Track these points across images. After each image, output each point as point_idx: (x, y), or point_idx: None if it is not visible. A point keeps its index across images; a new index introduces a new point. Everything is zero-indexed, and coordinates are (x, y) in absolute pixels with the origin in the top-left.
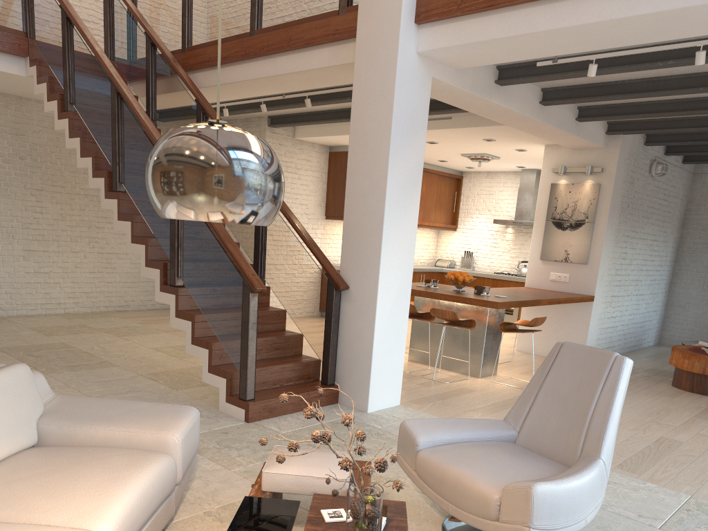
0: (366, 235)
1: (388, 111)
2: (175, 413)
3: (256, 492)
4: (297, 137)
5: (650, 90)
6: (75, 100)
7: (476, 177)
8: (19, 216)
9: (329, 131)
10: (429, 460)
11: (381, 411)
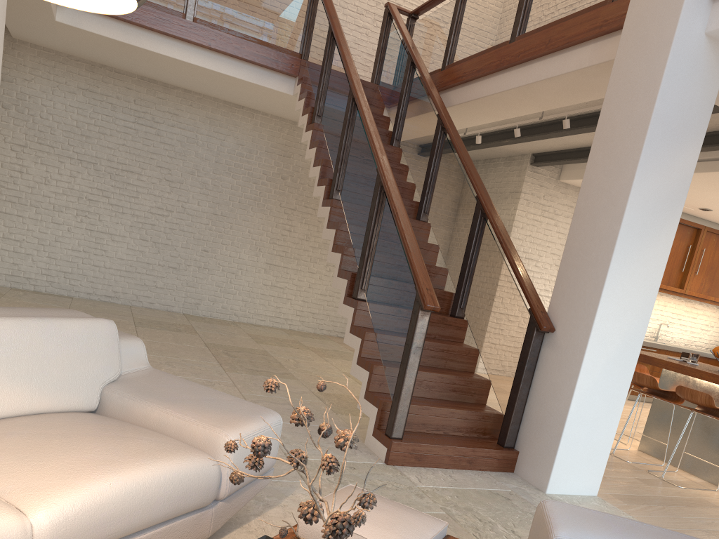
0: (589, 265)
1: (648, 107)
2: (249, 414)
3: (287, 536)
4: (562, 180)
5: None
6: (322, 112)
7: None
8: (269, 231)
9: None
10: None
11: (565, 497)
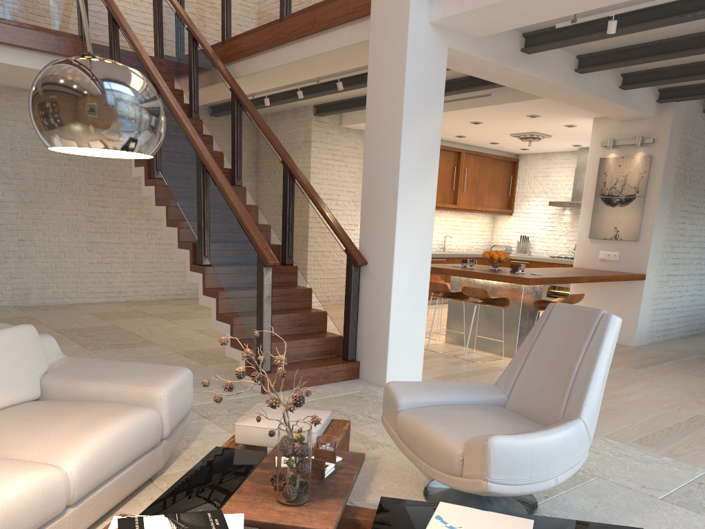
0: (382, 209)
1: (401, 83)
2: (167, 373)
3: (230, 444)
4: (343, 125)
5: (690, 48)
6: None
7: (532, 159)
8: (83, 210)
9: None
10: (407, 419)
11: None
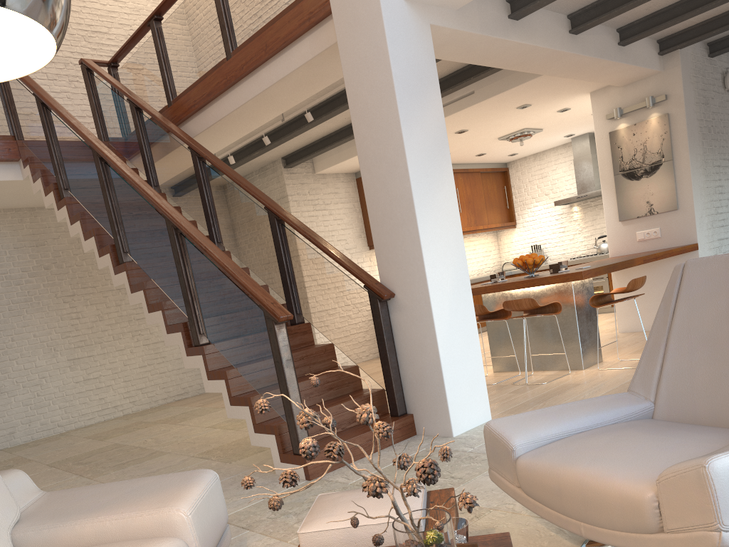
0: (399, 226)
1: (387, 74)
2: (184, 482)
3: None
4: (318, 172)
5: None
6: (68, 184)
7: (522, 164)
8: (57, 327)
9: (348, 153)
10: (535, 466)
11: (470, 432)
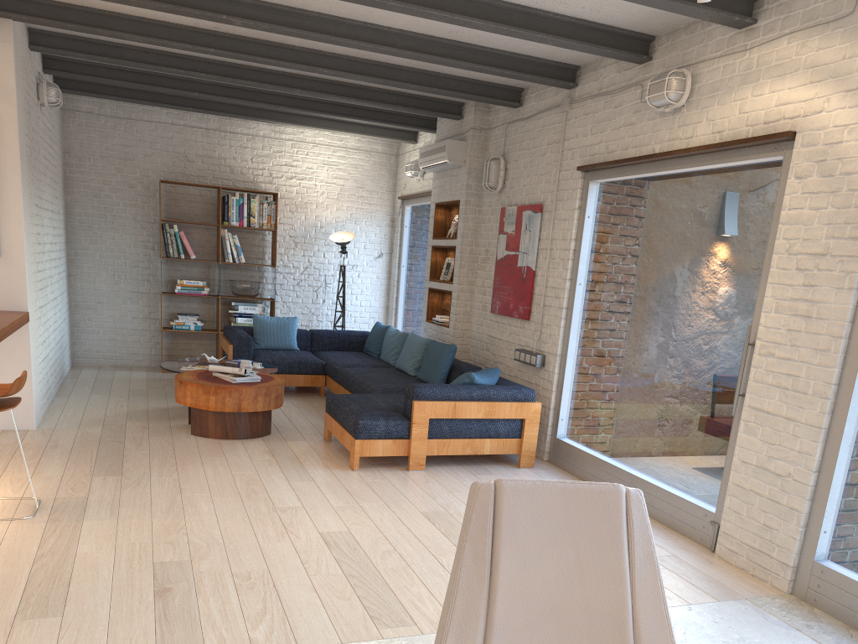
0: None
1: None
2: None
3: None
4: None
5: None
6: None
7: None
8: None
9: None
10: None
11: None
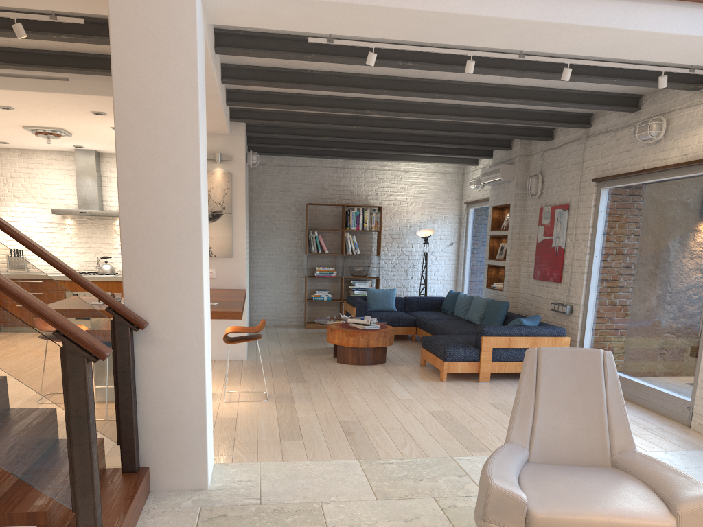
0: (172, 246)
1: (190, 69)
2: None
3: None
4: None
5: (338, 84)
6: None
7: (4, 155)
8: None
9: None
10: (556, 515)
11: (216, 480)
